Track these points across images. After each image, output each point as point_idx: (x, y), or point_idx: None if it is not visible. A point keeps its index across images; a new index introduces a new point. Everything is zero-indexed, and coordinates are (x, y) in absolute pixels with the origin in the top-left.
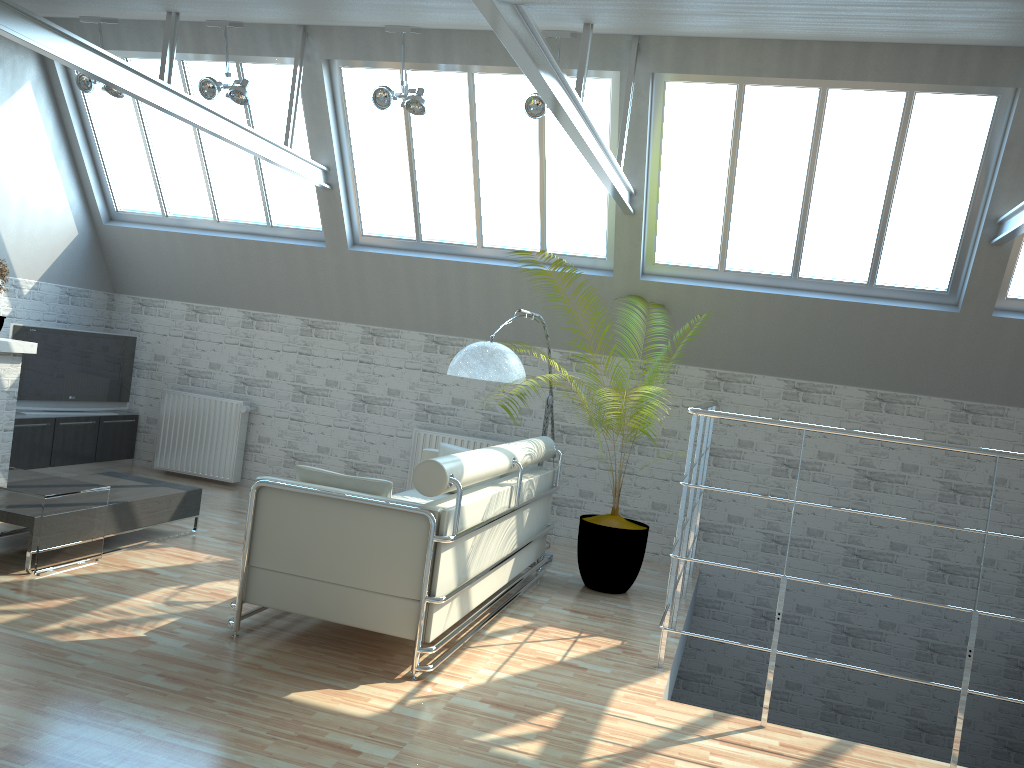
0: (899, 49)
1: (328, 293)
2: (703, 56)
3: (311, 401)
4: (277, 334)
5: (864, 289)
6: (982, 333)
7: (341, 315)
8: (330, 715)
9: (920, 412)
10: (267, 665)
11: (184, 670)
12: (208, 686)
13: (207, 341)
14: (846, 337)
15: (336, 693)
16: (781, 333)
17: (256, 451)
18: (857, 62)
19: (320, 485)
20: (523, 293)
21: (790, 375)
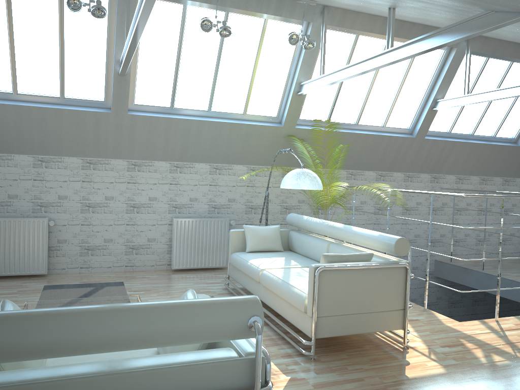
0: (424, 27)
1: (105, 141)
2: (351, 20)
3: (96, 211)
4: (63, 170)
5: (381, 129)
6: (419, 145)
7: (112, 154)
8: (439, 377)
9: (394, 179)
10: (363, 367)
11: (354, 385)
12: (382, 387)
13: (3, 179)
14: (373, 150)
15: (412, 367)
16: (349, 150)
17: (56, 250)
18: (408, 31)
19: (345, 262)
20: (233, 136)
21: (348, 168)
